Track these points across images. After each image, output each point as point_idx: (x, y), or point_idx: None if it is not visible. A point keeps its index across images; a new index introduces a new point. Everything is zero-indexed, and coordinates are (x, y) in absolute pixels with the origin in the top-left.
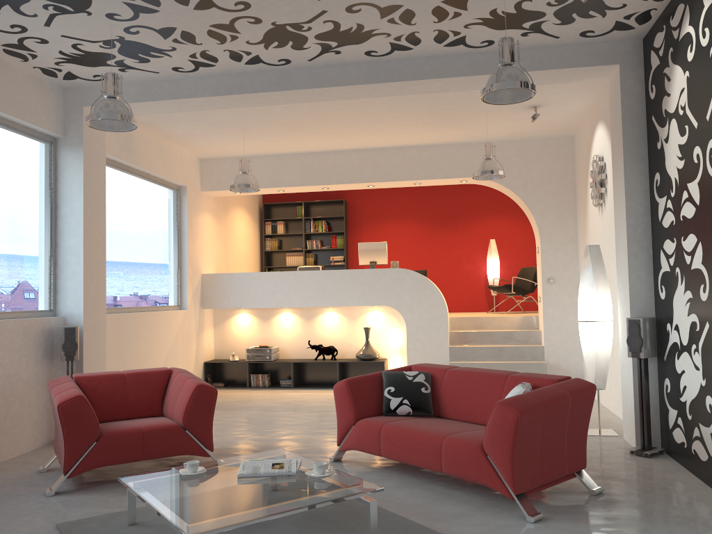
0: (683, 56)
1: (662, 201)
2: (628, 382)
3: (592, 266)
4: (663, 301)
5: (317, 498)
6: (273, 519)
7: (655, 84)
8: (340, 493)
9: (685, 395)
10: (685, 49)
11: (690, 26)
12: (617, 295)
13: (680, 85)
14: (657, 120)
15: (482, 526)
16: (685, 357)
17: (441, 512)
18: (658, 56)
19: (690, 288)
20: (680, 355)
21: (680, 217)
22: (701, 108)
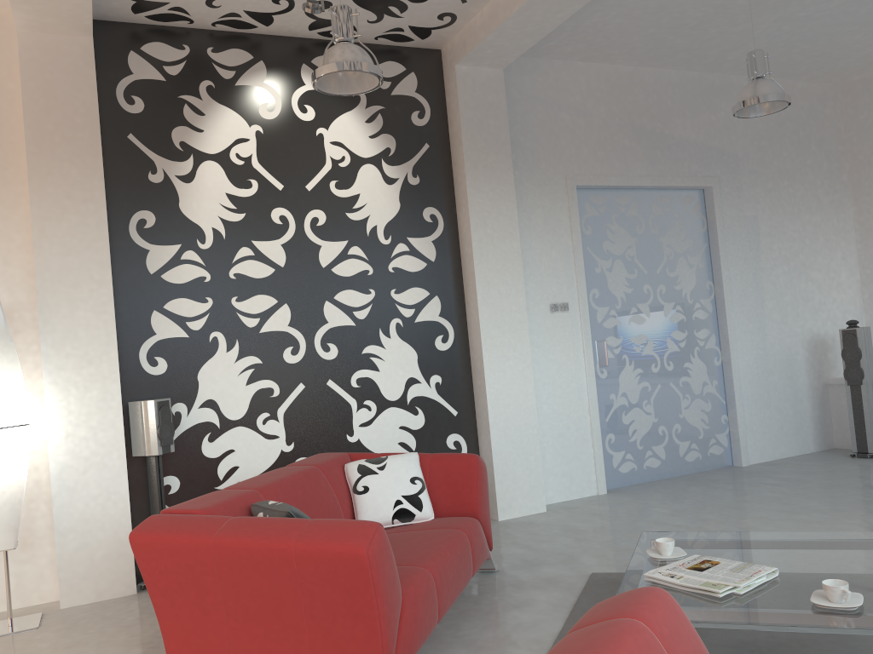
0: (248, 107)
1: (166, 250)
2: (105, 503)
3: (10, 330)
4: (160, 377)
5: (725, 535)
6: (717, 652)
7: (145, 99)
8: (693, 535)
9: (234, 478)
10: (255, 102)
11: (268, 85)
12: (45, 379)
13: (236, 133)
14: (150, 145)
15: (536, 580)
16: (236, 433)
17: (525, 600)
18: (161, 71)
19: (255, 353)
20: (220, 435)
21: (228, 274)
22: (293, 174)
